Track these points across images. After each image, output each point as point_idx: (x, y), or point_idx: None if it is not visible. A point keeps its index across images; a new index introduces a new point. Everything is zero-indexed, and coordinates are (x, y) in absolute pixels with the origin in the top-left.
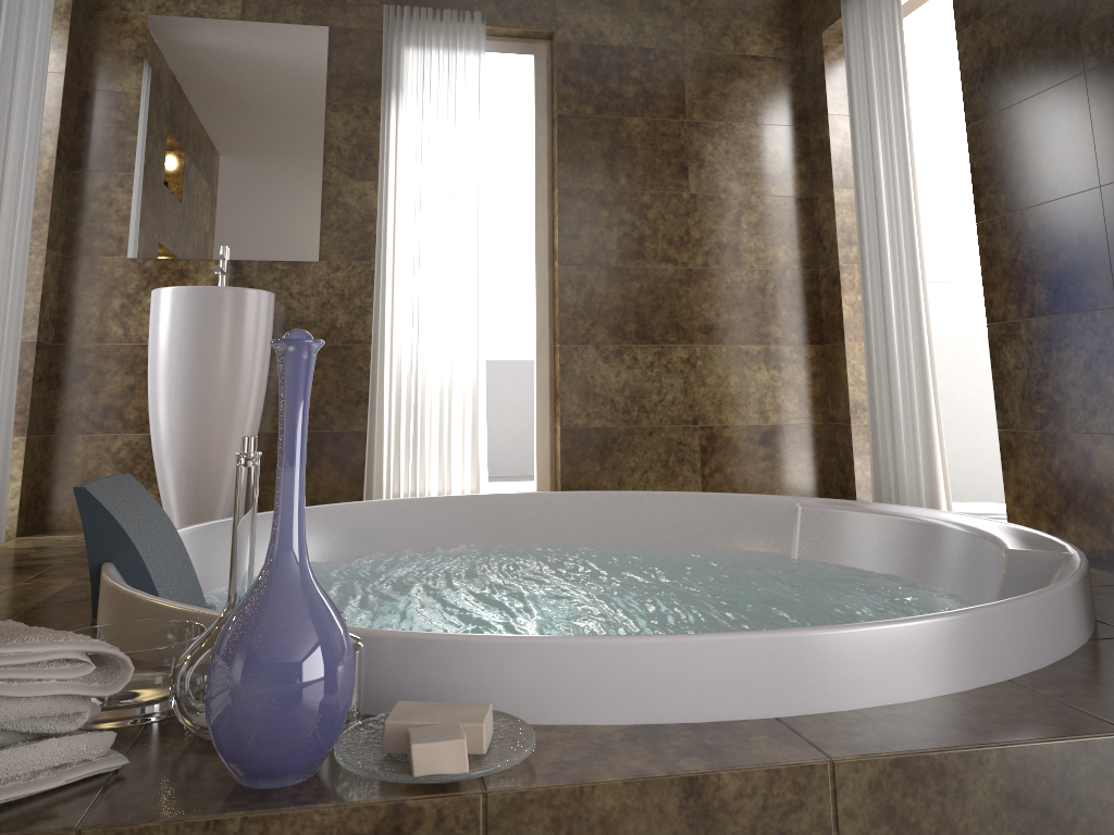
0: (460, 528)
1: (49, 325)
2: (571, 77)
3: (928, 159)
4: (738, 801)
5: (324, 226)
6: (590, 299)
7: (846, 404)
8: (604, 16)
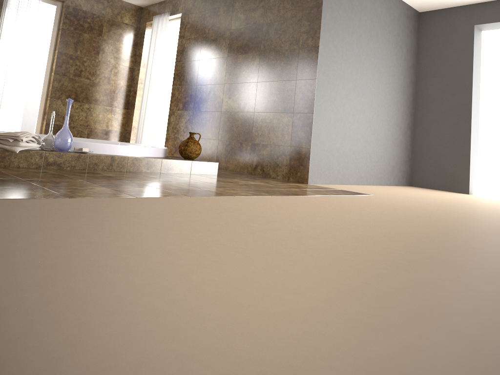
0: None
1: None
2: (68, 17)
3: (167, 65)
4: (117, 159)
5: None
6: (62, 86)
7: (131, 126)
8: (82, 0)
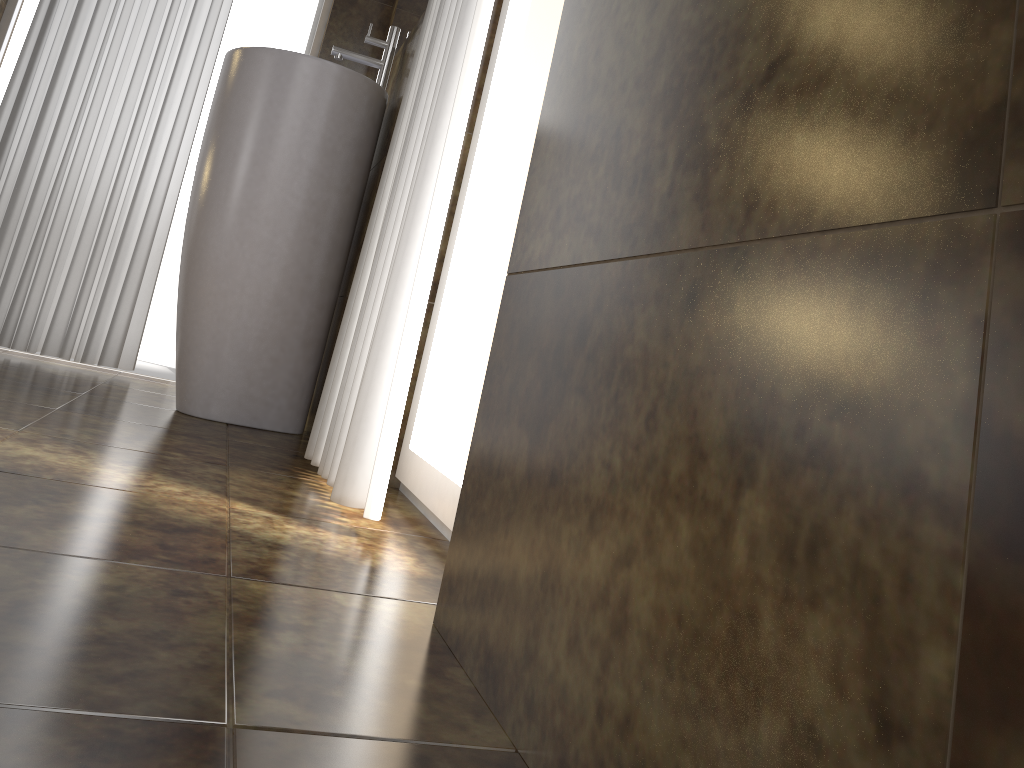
0: None
1: None
2: None
3: None
4: None
5: None
6: None
7: None
8: None
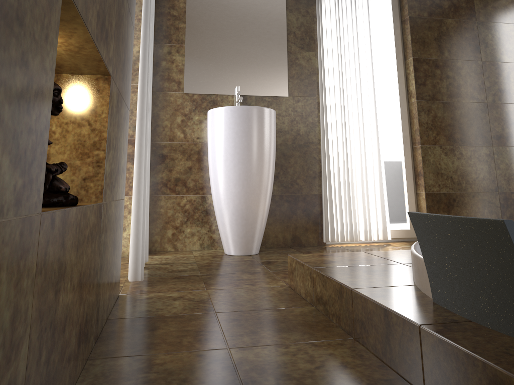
0: None
1: None
2: None
3: None
4: None
5: (289, 77)
6: (434, 120)
7: None
8: None
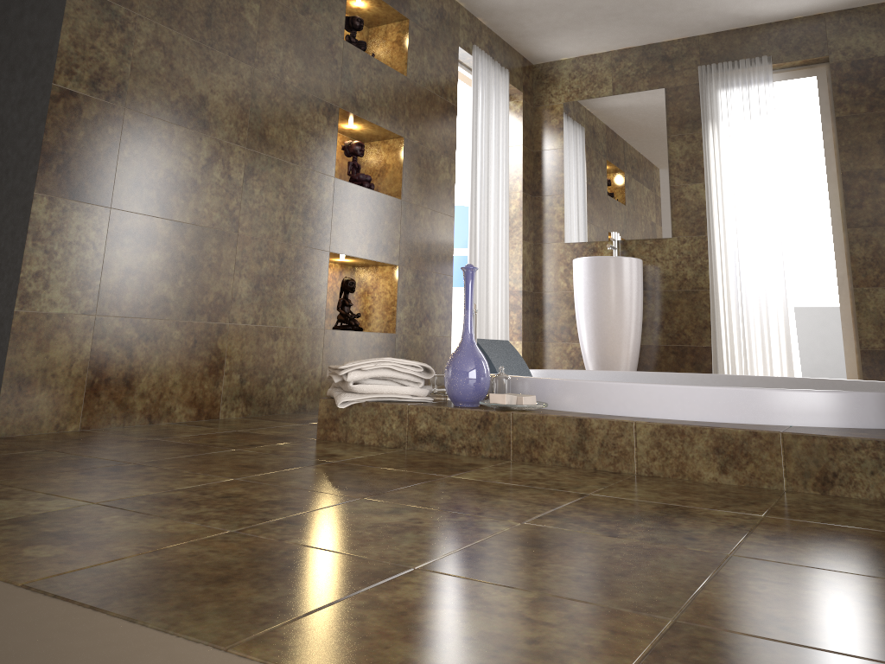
0: None
1: (529, 282)
2: (844, 87)
3: None
4: (597, 430)
5: (673, 215)
6: (876, 252)
7: None
8: (869, 36)
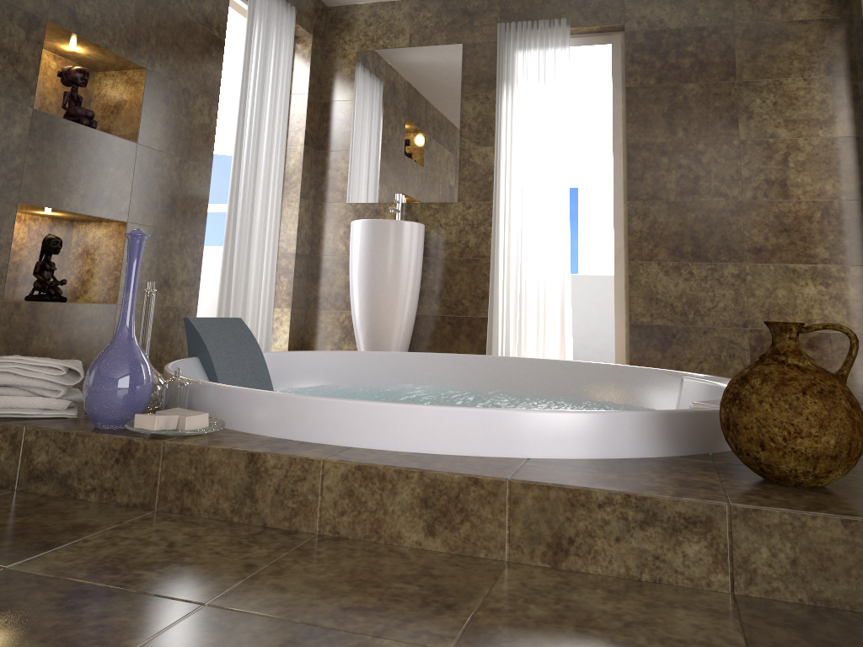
0: (471, 376)
1: (305, 244)
2: (637, 58)
3: None
4: (273, 470)
5: (461, 179)
6: (652, 226)
7: None
8: (663, 7)
